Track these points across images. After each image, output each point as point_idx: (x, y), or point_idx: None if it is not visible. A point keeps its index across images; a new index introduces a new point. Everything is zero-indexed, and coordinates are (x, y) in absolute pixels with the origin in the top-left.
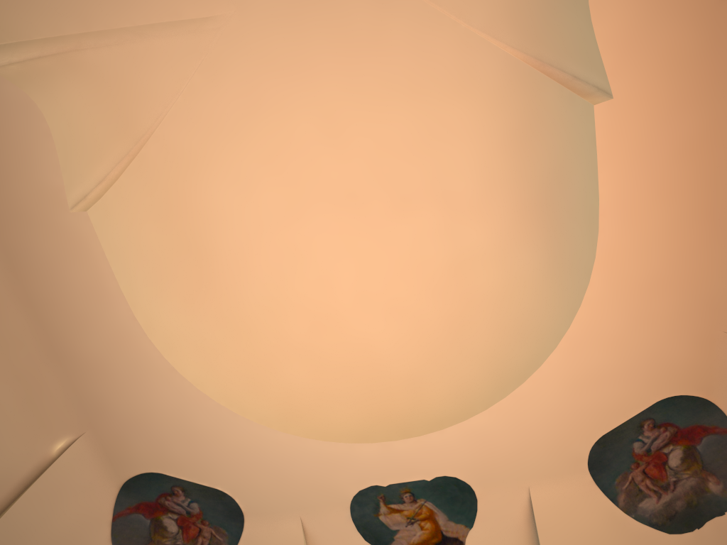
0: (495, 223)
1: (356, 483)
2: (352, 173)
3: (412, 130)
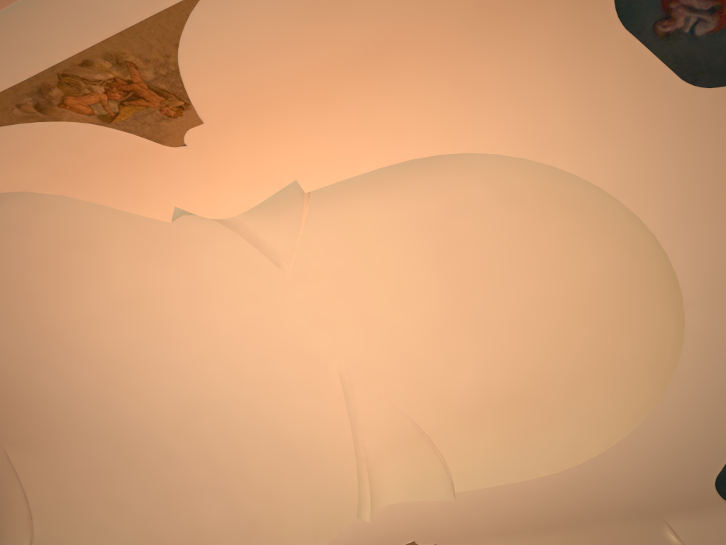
0: (458, 181)
1: None
2: (439, 282)
3: (393, 246)
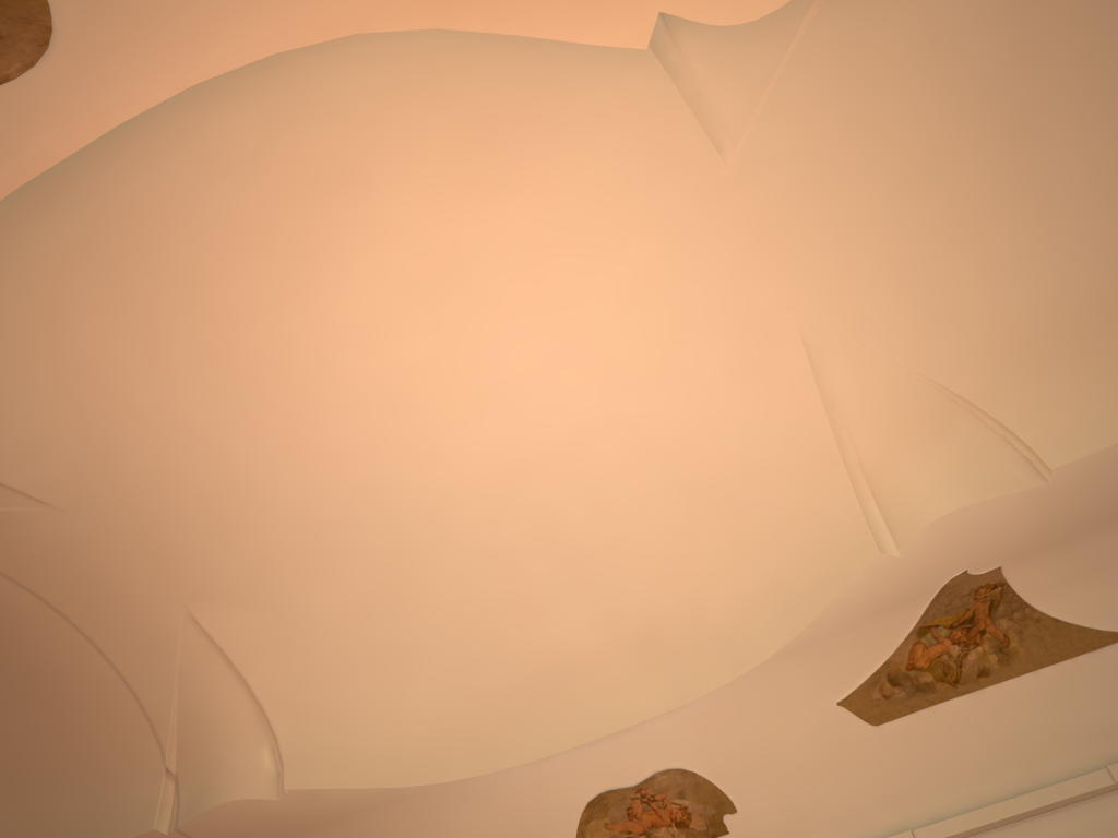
0: None
1: None
2: (982, 131)
3: (920, 74)
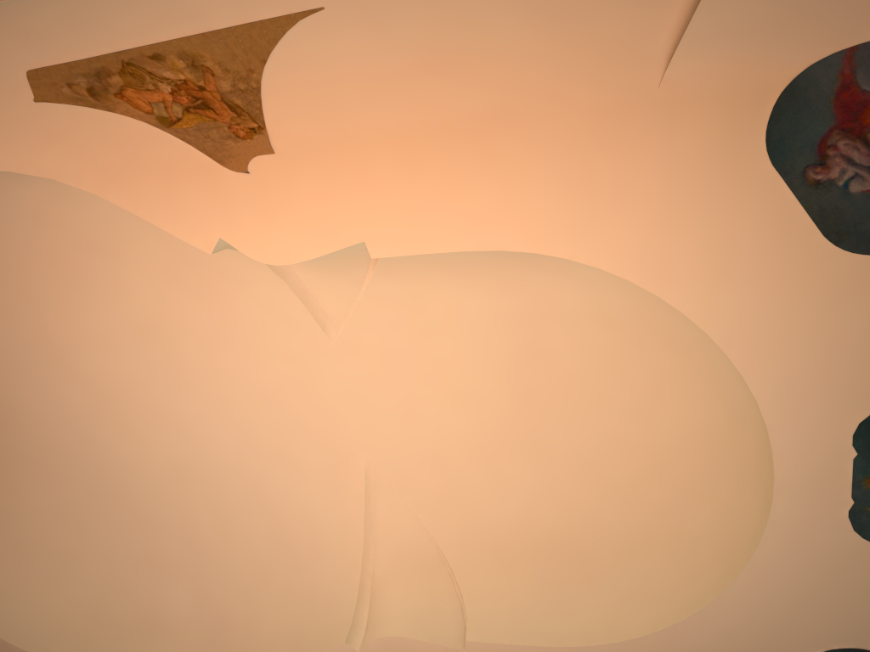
0: (551, 284)
1: (839, 531)
2: (504, 392)
3: (461, 338)
